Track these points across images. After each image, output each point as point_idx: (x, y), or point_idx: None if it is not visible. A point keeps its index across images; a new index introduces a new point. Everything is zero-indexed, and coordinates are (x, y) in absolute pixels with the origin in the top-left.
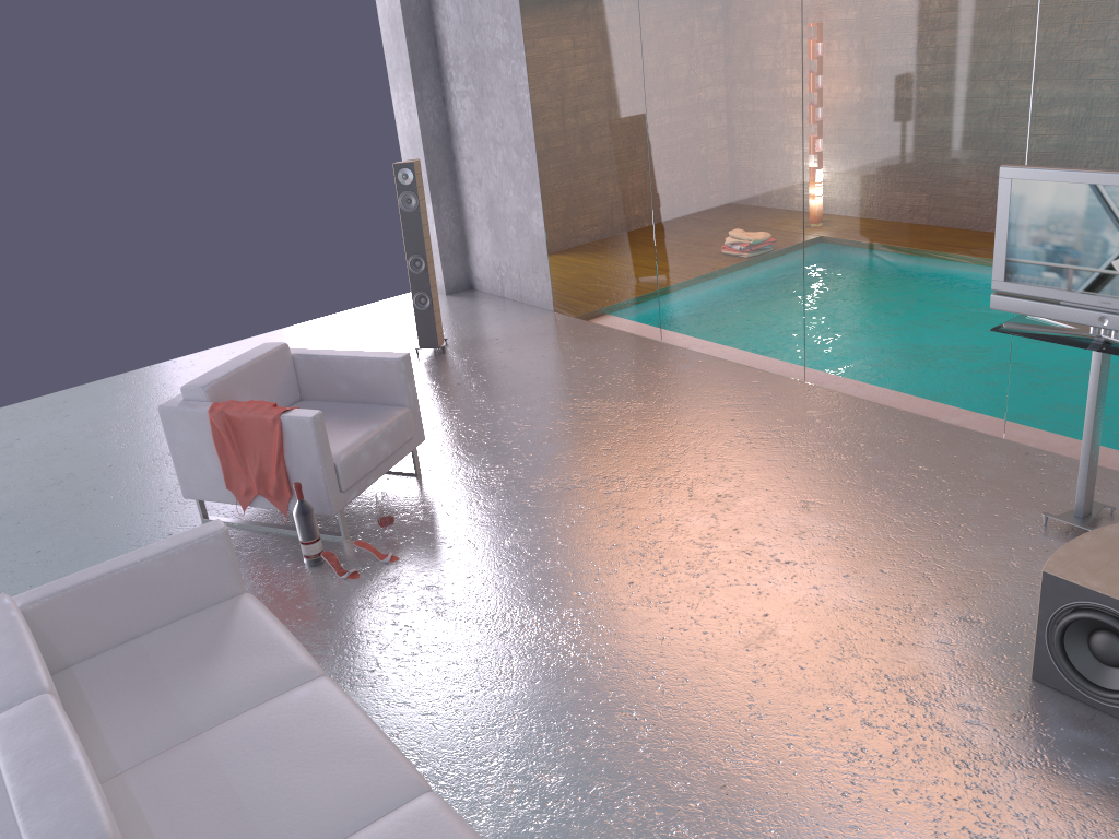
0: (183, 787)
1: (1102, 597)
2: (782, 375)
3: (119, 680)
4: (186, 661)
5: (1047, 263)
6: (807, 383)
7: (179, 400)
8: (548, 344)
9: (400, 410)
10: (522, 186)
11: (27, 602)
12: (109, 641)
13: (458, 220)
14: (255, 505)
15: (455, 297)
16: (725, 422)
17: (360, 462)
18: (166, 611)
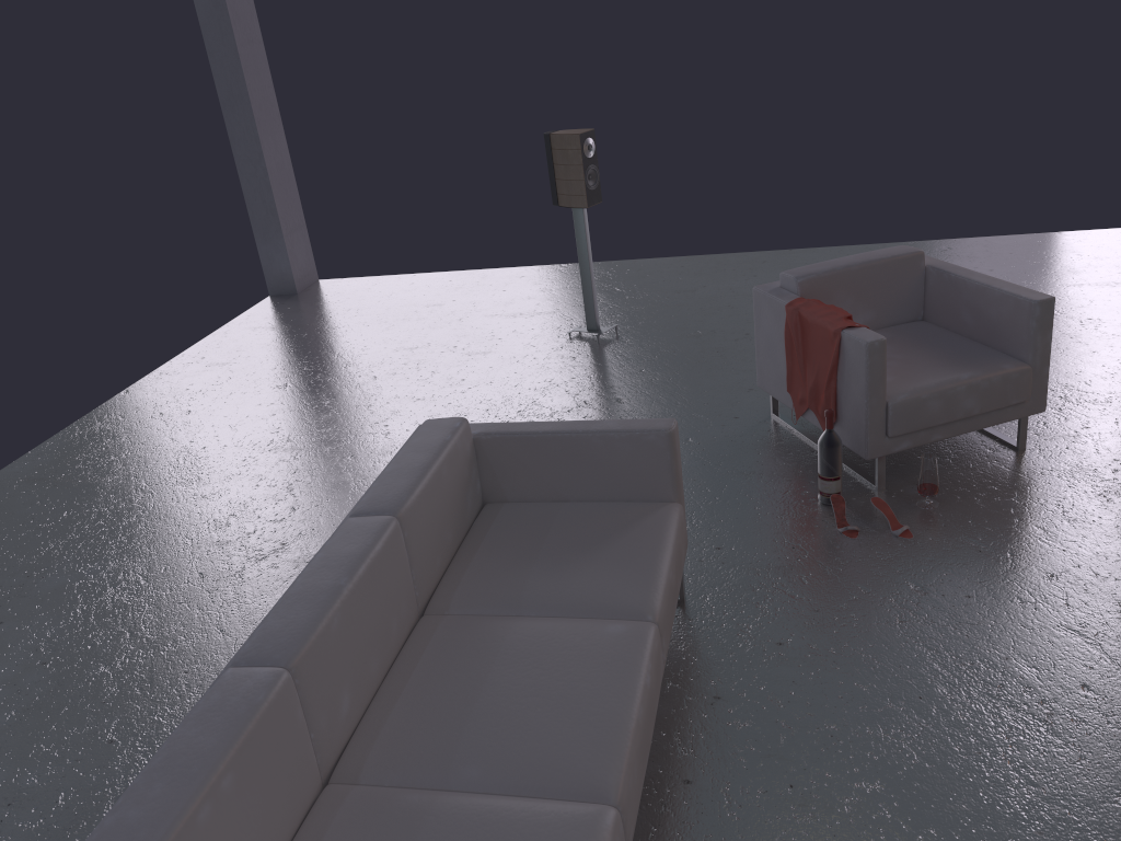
0: (460, 655)
1: None
2: None
3: (516, 533)
4: (569, 543)
5: None
6: None
7: (775, 286)
8: None
9: (1014, 365)
10: None
11: (483, 432)
12: (542, 495)
13: None
14: (806, 417)
15: None
16: None
17: (923, 411)
18: (597, 488)
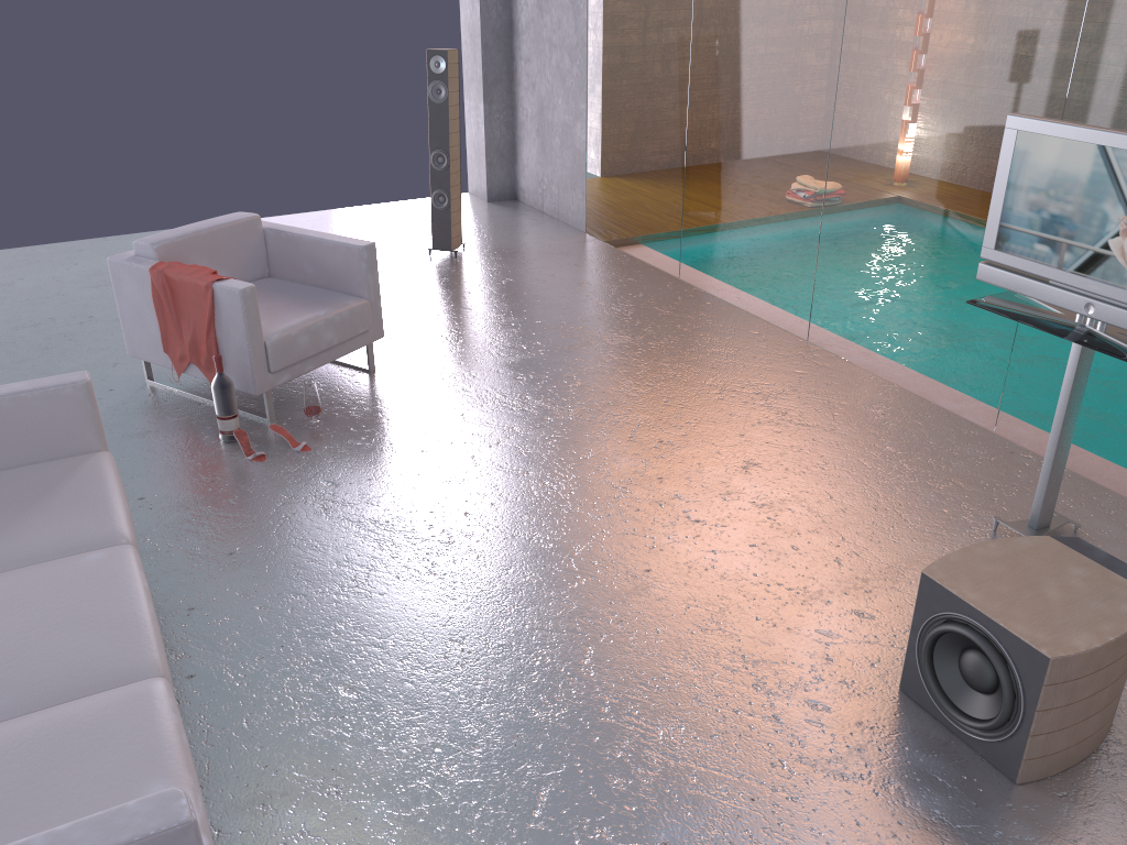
0: None
1: (974, 611)
2: (787, 330)
3: None
4: (7, 505)
5: (1041, 234)
6: (809, 343)
7: (131, 254)
8: (563, 264)
9: (356, 300)
10: (571, 94)
11: None
12: None
13: (510, 124)
14: (189, 373)
15: (494, 205)
16: (703, 368)
17: (295, 346)
18: (15, 454)
